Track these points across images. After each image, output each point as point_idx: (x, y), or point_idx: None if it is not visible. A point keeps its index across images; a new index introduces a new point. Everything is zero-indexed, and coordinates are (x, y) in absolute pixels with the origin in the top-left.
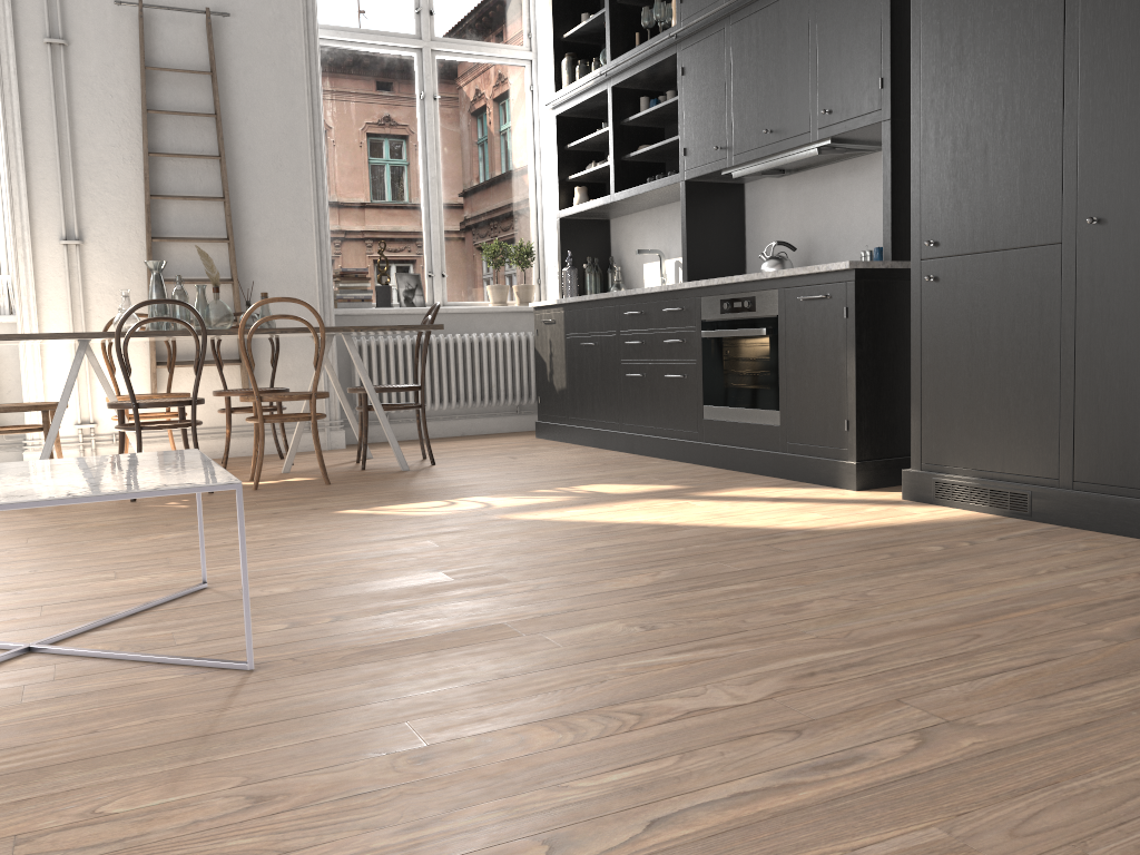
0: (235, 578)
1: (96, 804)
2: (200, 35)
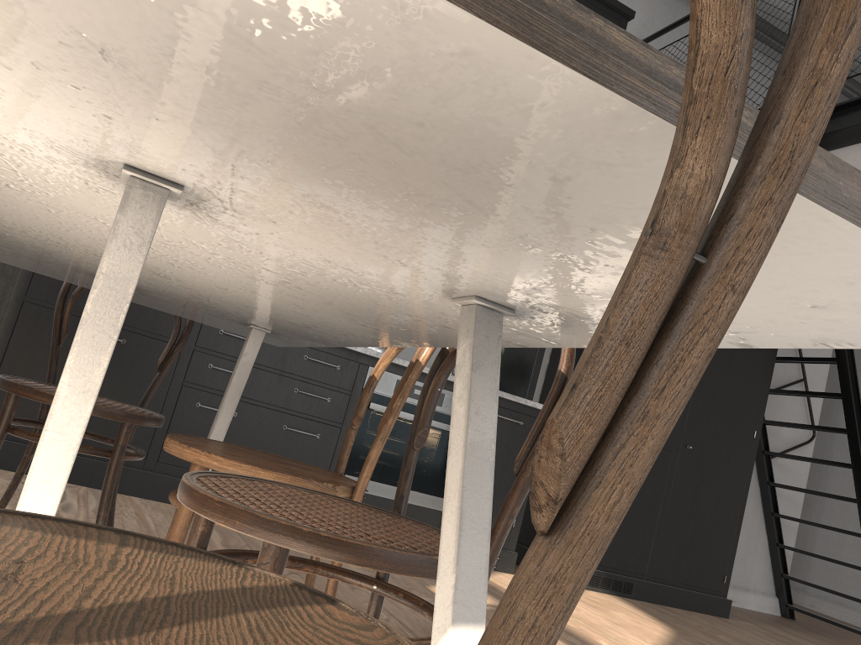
0: None
1: None
2: None
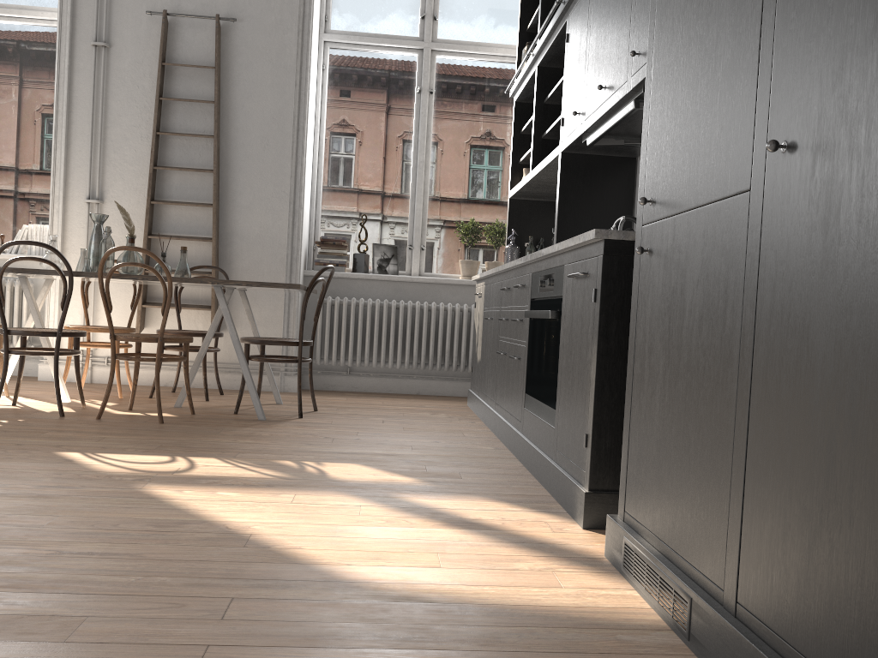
0: None
1: None
2: (213, 37)
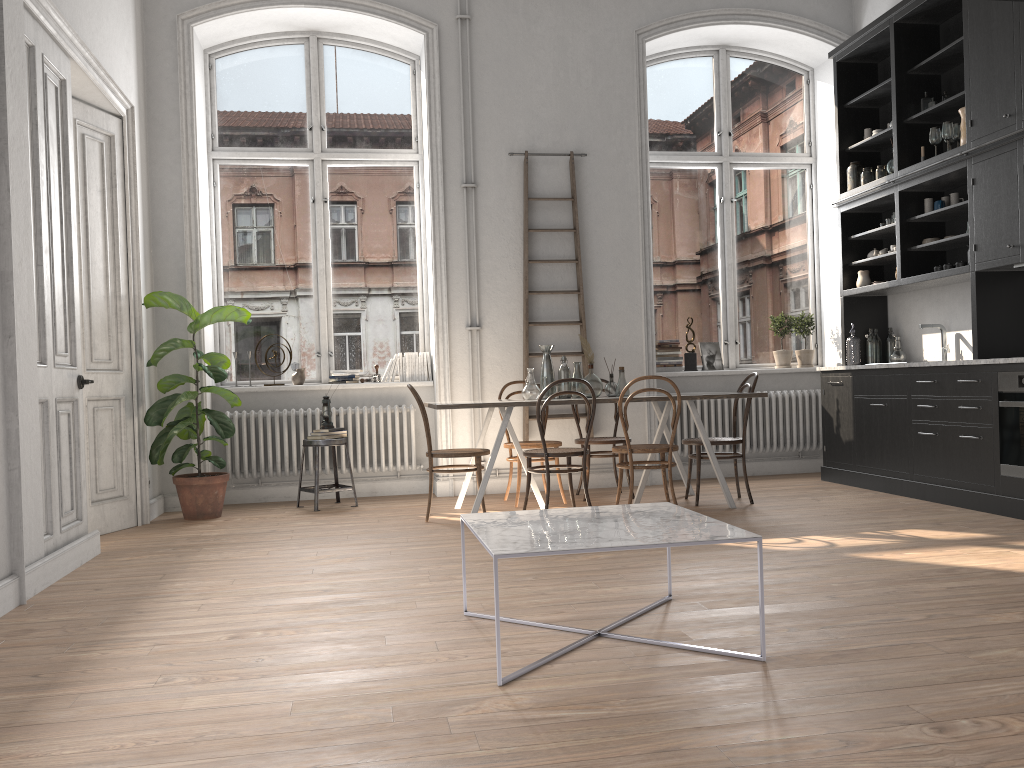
0: (685, 593)
1: (746, 734)
2: (565, 171)
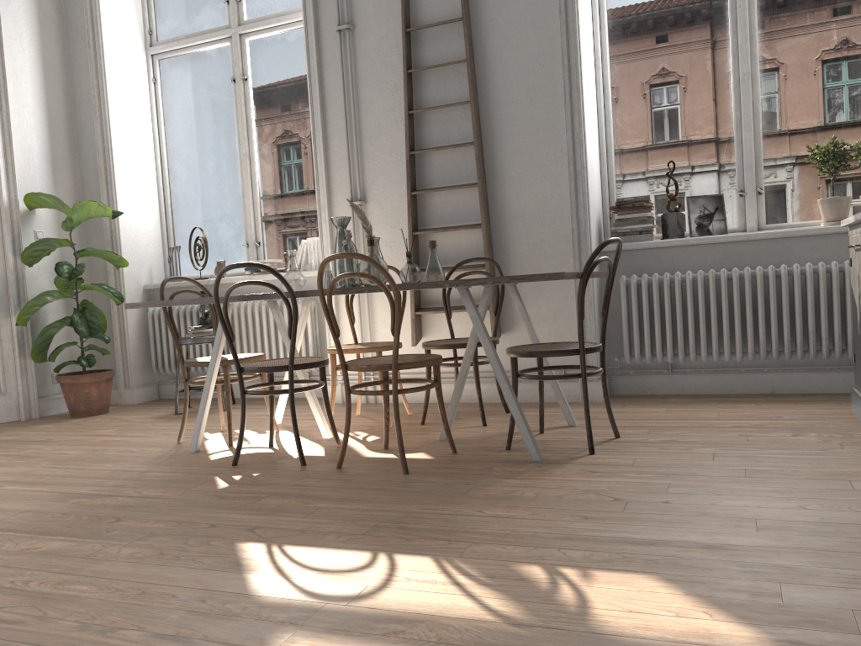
0: None
1: None
2: None
